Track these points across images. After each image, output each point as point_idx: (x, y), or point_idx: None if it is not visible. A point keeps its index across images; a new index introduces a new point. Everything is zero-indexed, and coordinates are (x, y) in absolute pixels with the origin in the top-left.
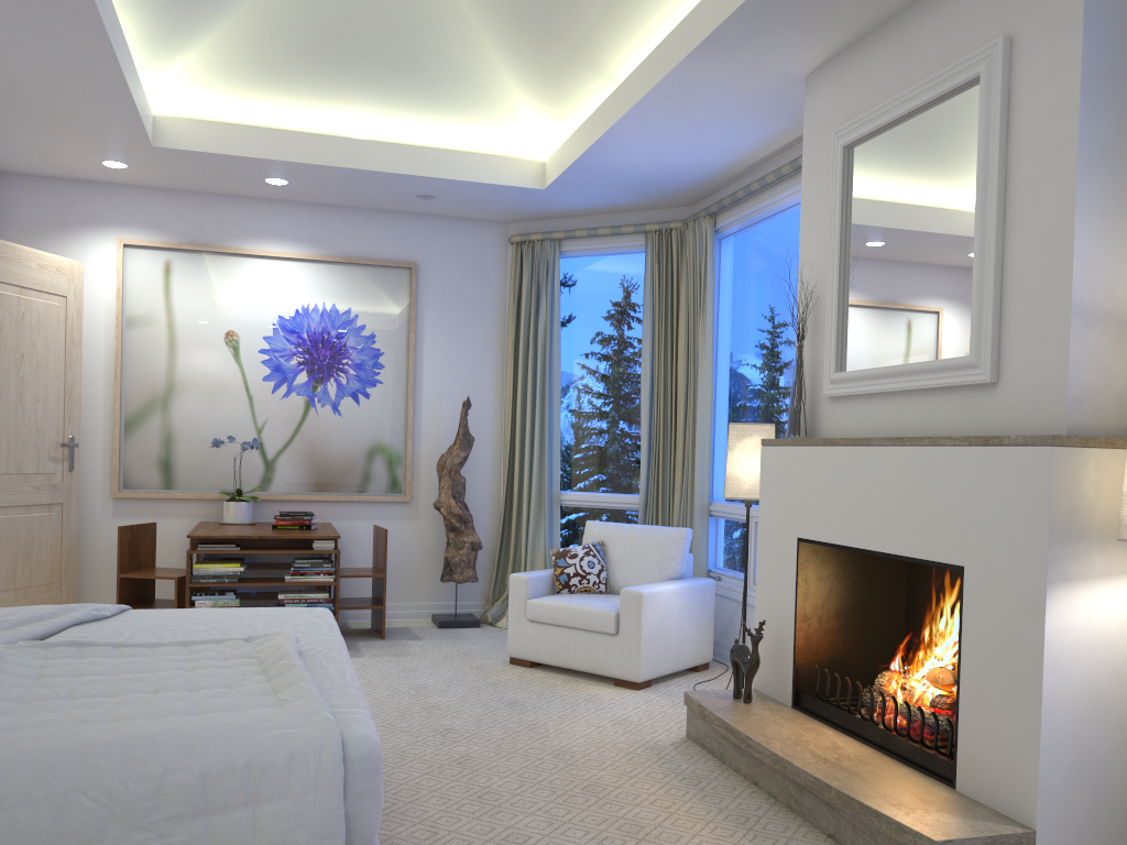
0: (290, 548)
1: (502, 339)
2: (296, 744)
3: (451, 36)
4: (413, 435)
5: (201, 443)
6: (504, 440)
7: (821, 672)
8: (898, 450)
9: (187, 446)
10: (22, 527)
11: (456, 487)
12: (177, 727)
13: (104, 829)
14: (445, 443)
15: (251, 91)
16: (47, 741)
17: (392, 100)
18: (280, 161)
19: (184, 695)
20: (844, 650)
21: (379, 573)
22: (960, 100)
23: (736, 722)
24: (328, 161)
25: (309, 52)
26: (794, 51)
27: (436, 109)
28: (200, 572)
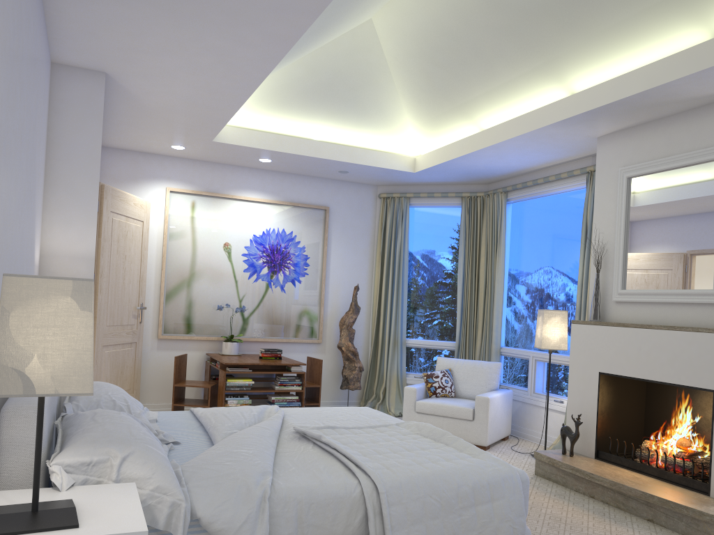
0: (276, 370)
1: (372, 251)
2: (502, 474)
3: (382, 91)
4: (323, 304)
5: (208, 307)
6: (373, 308)
7: (608, 440)
8: (671, 332)
9: (200, 309)
10: (120, 356)
11: (350, 335)
12: (451, 466)
13: (439, 512)
14: (340, 310)
15: (266, 113)
16: (407, 473)
17: (341, 121)
18: (278, 151)
19: (426, 452)
20: (618, 429)
21: (316, 384)
22: (705, 167)
23: (577, 466)
24: (304, 153)
25: (305, 94)
26: (601, 127)
27: (362, 127)
28: (230, 384)
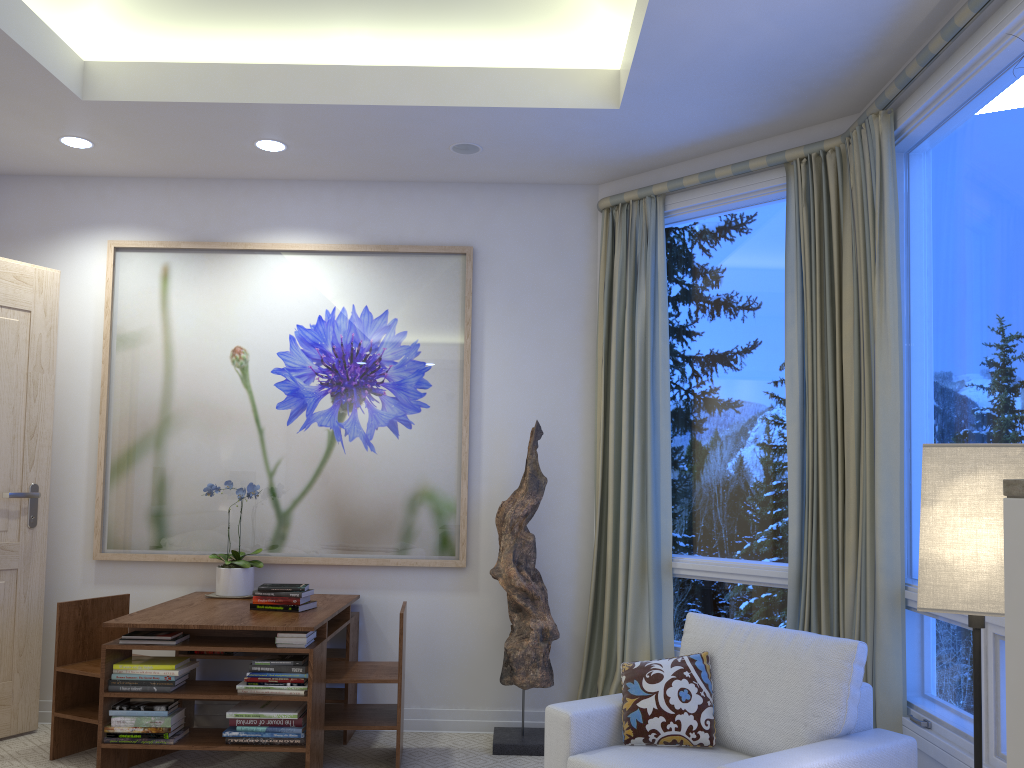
0: (251, 642)
1: (592, 342)
2: None
3: None
4: (470, 475)
5: (200, 491)
6: (595, 481)
7: None
8: None
9: (183, 494)
10: None
11: (520, 549)
12: None
13: None
14: (513, 487)
15: (204, 15)
16: None
17: (389, 2)
18: (244, 104)
19: None
20: None
21: (393, 677)
22: None
23: None
24: (307, 97)
25: None
26: None
27: (453, 8)
28: (121, 676)
